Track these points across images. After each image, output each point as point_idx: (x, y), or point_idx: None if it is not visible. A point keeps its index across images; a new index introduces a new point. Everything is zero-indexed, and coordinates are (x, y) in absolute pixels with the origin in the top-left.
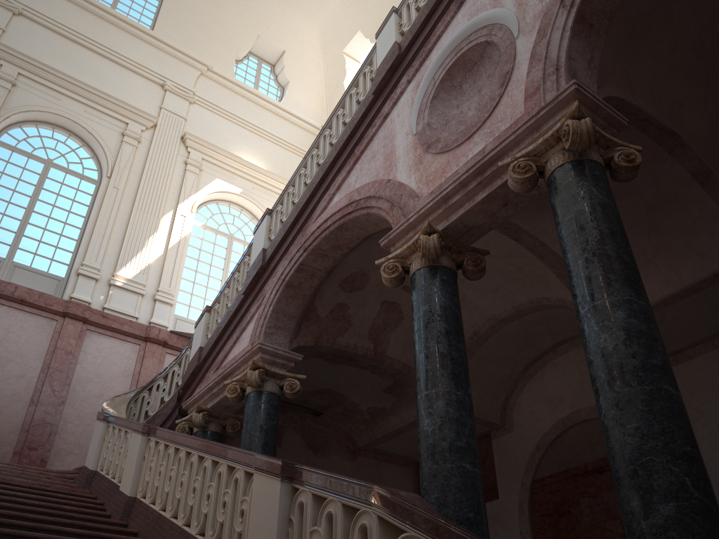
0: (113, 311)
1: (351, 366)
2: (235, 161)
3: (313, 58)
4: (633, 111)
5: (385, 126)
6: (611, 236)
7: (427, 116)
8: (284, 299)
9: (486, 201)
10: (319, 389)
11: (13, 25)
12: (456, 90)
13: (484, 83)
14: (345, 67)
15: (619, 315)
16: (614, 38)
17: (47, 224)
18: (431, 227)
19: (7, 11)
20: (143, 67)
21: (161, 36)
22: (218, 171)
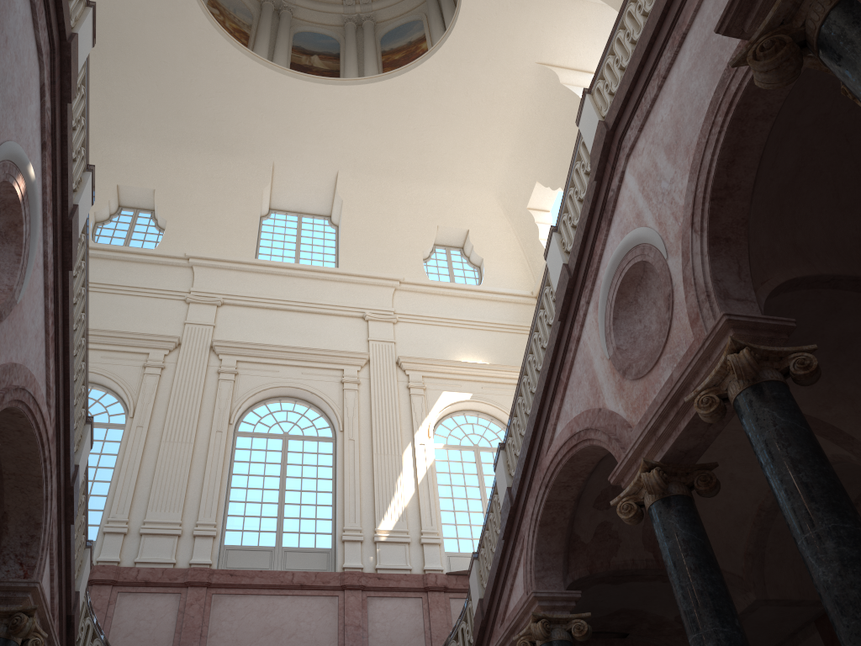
0: (385, 569)
1: (637, 581)
2: (455, 366)
3: (499, 225)
4: (813, 279)
5: (580, 349)
6: (803, 460)
7: (614, 339)
8: (542, 538)
9: (690, 427)
10: (613, 611)
11: (220, 317)
12: (632, 305)
13: (656, 295)
14: (535, 222)
15: (828, 545)
16: (761, 227)
17: (301, 498)
18: (648, 462)
19: (211, 306)
20: (340, 307)
21: (347, 270)
22: (441, 384)
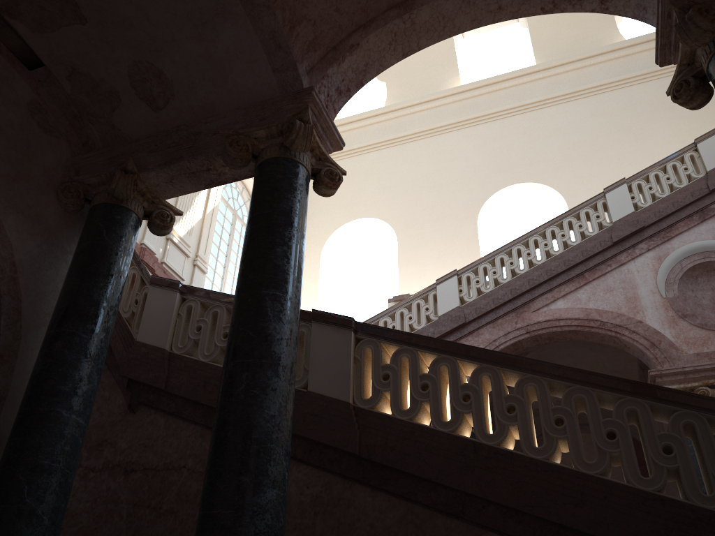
0: (168, 267)
1: None
2: None
3: None
4: None
5: (620, 271)
6: None
7: (677, 290)
8: None
9: None
10: None
11: None
12: (692, 278)
13: None
14: None
15: None
16: None
17: None
18: (712, 383)
19: None
20: None
21: None
22: None
